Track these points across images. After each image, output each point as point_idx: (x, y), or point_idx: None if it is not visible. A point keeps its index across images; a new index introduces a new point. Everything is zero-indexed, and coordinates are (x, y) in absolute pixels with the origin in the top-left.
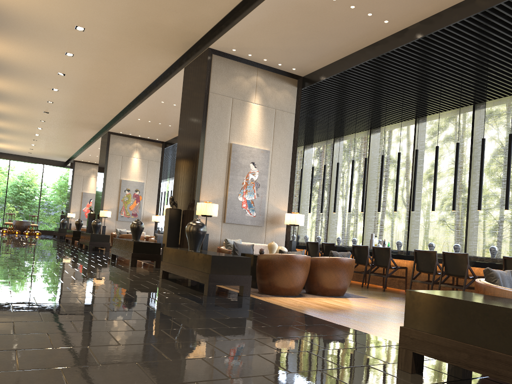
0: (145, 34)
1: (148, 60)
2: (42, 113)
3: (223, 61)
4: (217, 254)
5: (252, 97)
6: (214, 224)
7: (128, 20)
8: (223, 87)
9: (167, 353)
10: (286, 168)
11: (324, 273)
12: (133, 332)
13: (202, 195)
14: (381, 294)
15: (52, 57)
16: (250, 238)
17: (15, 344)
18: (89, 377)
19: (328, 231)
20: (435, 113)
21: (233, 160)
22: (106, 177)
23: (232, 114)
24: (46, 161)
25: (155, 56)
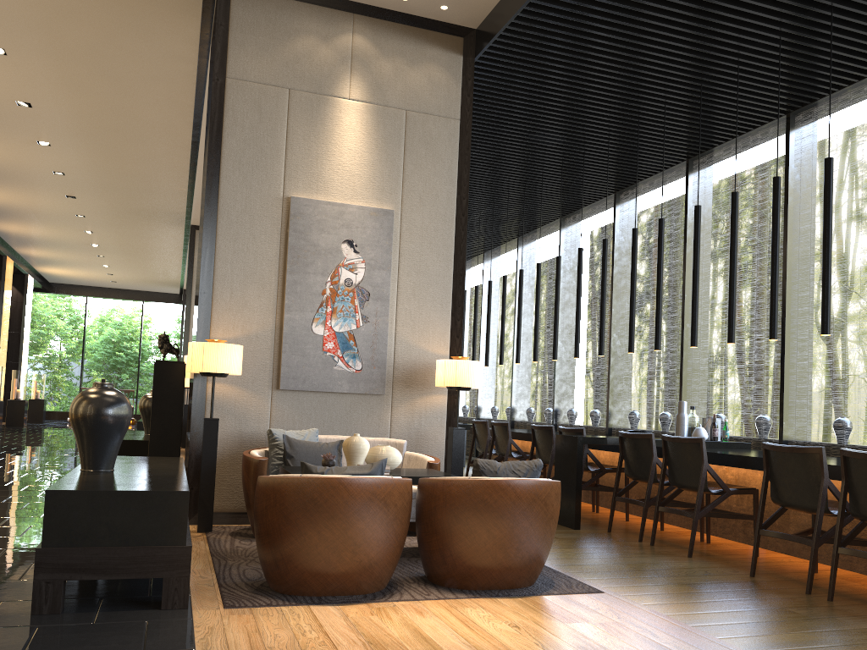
0: None
1: (147, 42)
2: (66, 200)
3: (261, 2)
4: (98, 484)
5: (341, 84)
6: (251, 395)
7: None
8: (264, 63)
9: None
10: (441, 251)
11: (455, 526)
12: None
13: (216, 326)
14: (666, 573)
15: None
16: (351, 424)
17: None
18: None
19: (611, 398)
20: (834, 91)
21: (296, 237)
22: (190, 312)
23: (291, 127)
24: (147, 294)
25: (153, 28)
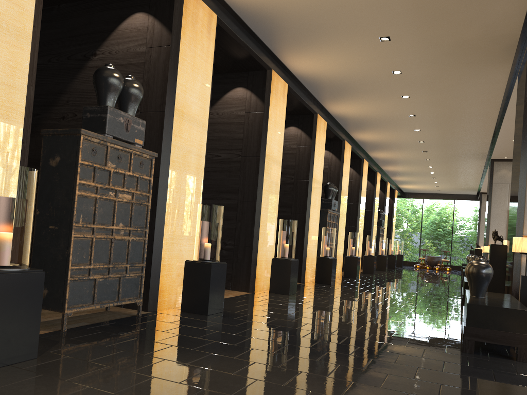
0: (456, 55)
1: (480, 79)
2: (422, 153)
3: None
4: (485, 303)
5: None
6: None
7: (430, 49)
8: None
9: (245, 390)
10: None
11: None
12: (271, 368)
13: (526, 227)
14: None
15: (394, 103)
16: None
17: (174, 356)
18: (150, 388)
19: None
20: None
21: None
22: (490, 209)
23: None
24: (457, 196)
25: (484, 72)
